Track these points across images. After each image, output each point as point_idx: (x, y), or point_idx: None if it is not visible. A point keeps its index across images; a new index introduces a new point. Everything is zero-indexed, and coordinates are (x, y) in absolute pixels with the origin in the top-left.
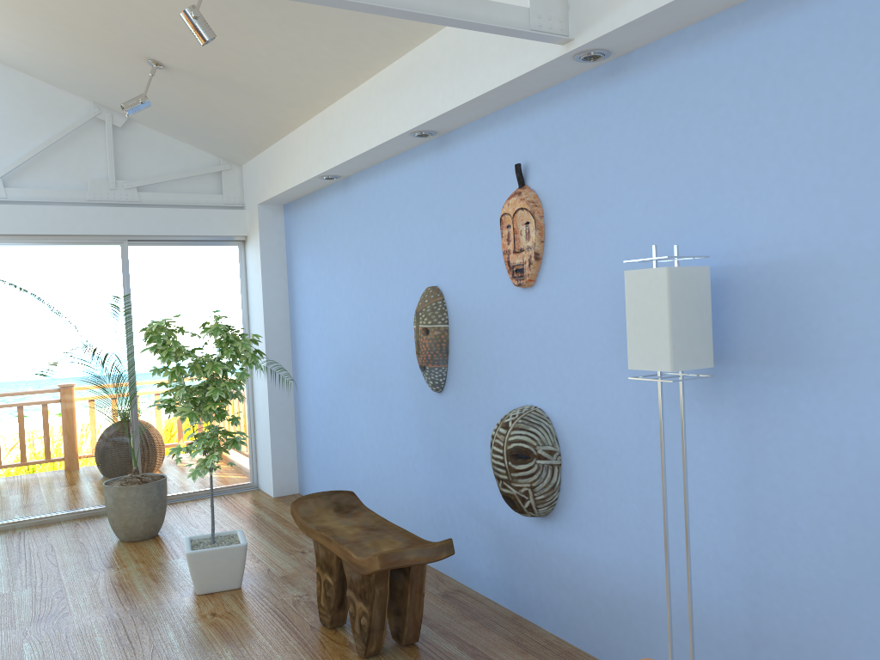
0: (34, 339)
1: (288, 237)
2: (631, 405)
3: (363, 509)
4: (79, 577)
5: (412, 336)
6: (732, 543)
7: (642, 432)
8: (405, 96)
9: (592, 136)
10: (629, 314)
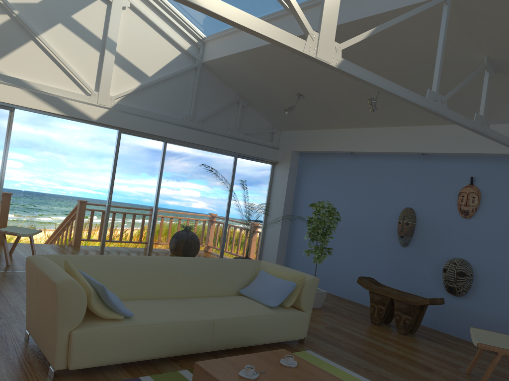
0: (198, 191)
1: (300, 167)
2: None
3: (383, 285)
4: None
5: (389, 223)
6: None
7: None
8: (421, 140)
9: None
10: None
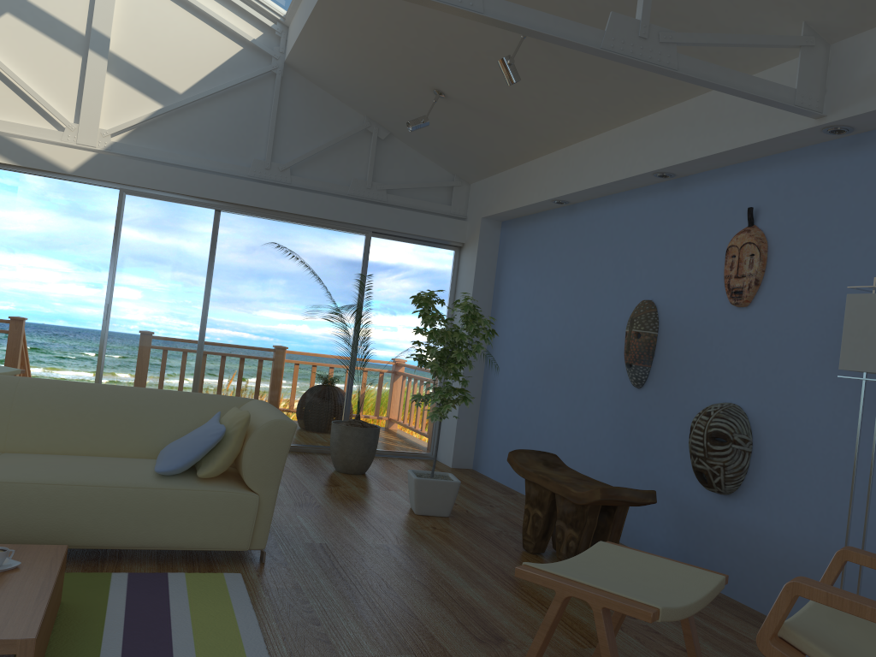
0: (289, 299)
1: (501, 249)
2: (827, 406)
3: (566, 467)
4: (316, 487)
5: (618, 340)
6: None
7: (834, 429)
8: (655, 143)
9: (824, 192)
10: (846, 327)
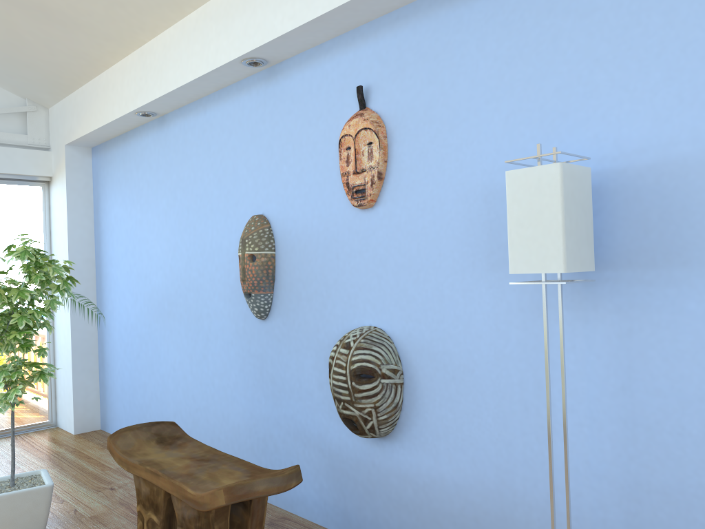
0: None
1: (96, 178)
2: (487, 318)
3: (187, 439)
4: None
5: (233, 266)
6: (607, 452)
7: (500, 345)
8: (237, 22)
9: (444, 53)
10: (512, 215)
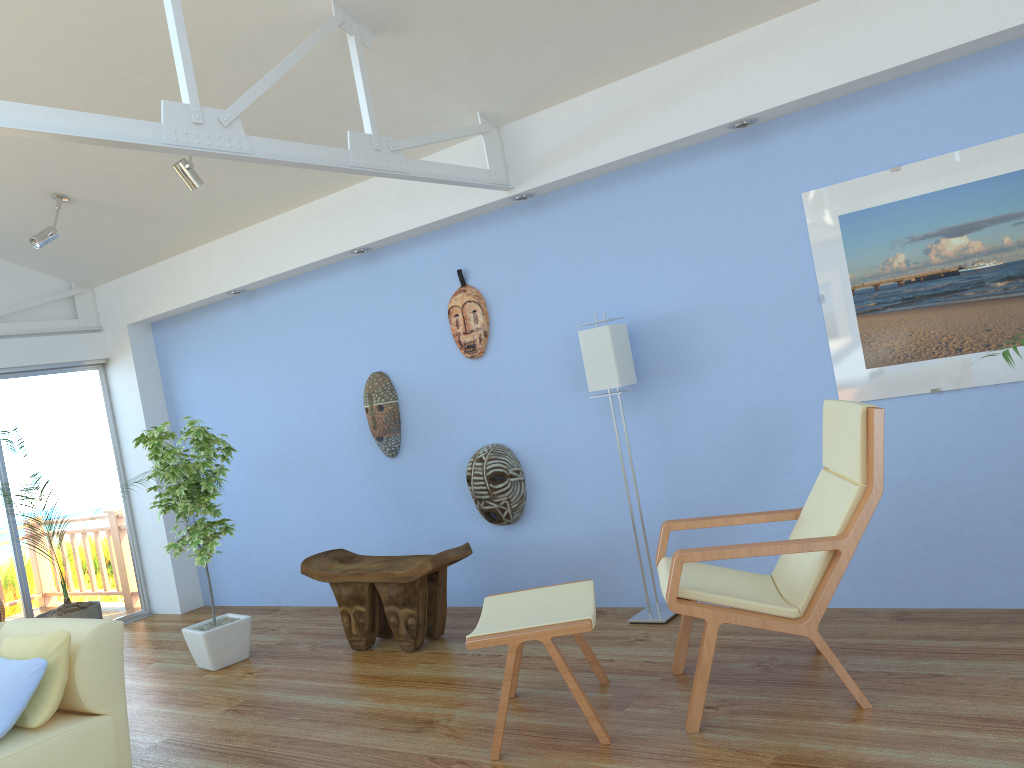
0: None
1: (162, 354)
2: (577, 422)
3: (361, 556)
4: None
5: (355, 417)
6: (660, 489)
7: (588, 438)
8: (346, 222)
9: (522, 248)
10: (585, 357)
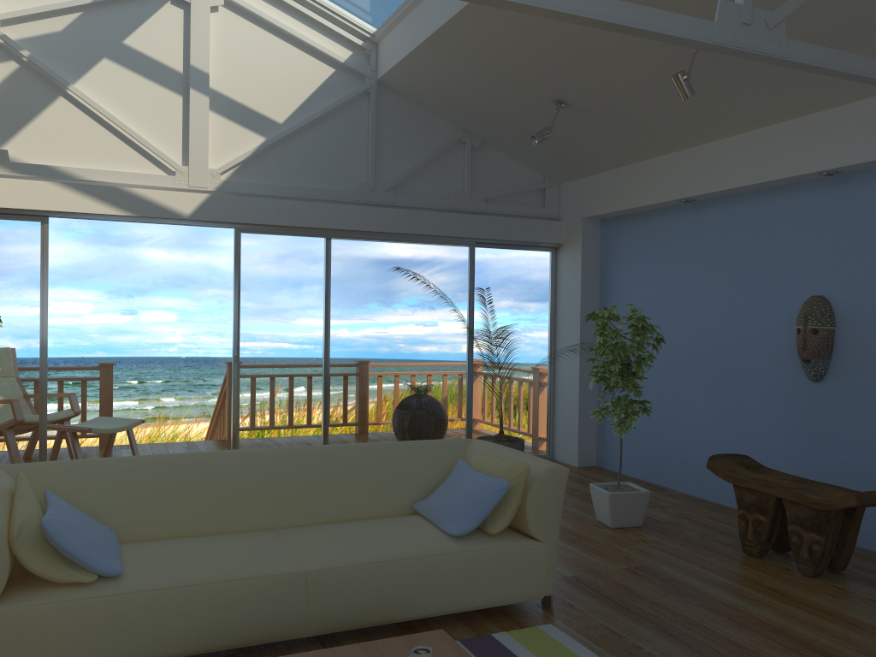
0: (405, 319)
1: (604, 247)
2: None
3: (767, 468)
4: None
5: (781, 335)
6: None
7: None
8: (821, 143)
9: None
10: None
